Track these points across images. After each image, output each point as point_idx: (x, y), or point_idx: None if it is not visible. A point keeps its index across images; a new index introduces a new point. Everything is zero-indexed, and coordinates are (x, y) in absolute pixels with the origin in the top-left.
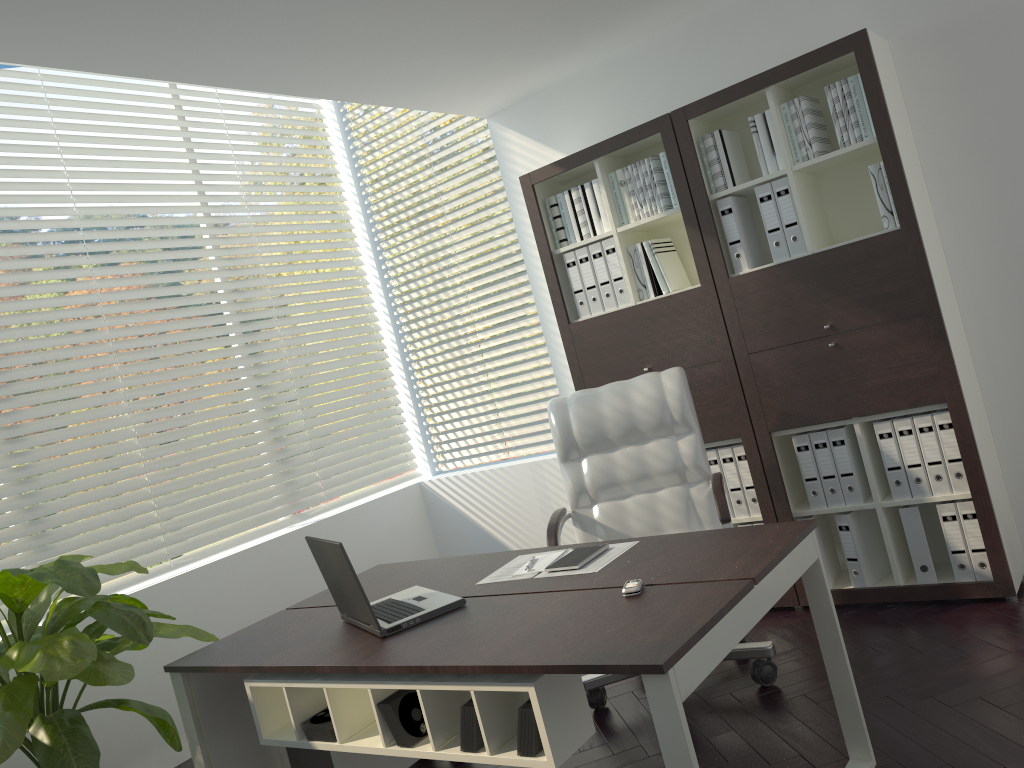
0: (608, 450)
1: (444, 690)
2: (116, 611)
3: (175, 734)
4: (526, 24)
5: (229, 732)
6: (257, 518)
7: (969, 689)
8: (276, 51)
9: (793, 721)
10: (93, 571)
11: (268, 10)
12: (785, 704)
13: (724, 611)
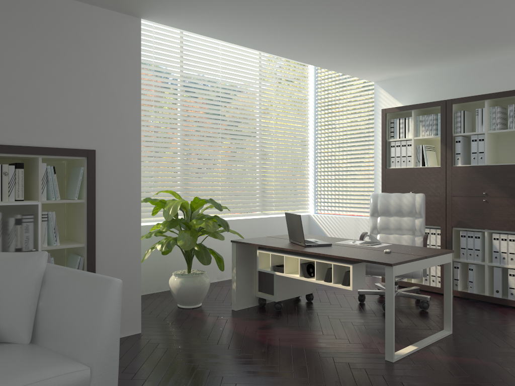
0: (388, 216)
1: (322, 264)
2: (220, 219)
3: (222, 265)
4: (400, 57)
5: (244, 267)
6: (250, 209)
7: (494, 326)
8: (311, 52)
9: (429, 319)
10: (220, 204)
11: (315, 42)
12: (428, 315)
13: (413, 260)
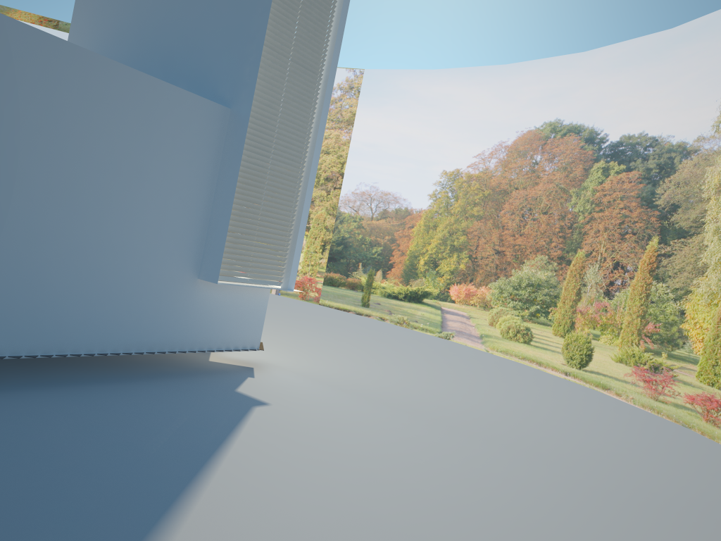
0: None
1: None
2: None
3: None
4: None
5: None
6: None
7: None
8: None
9: None
10: None
11: None
12: None
13: None
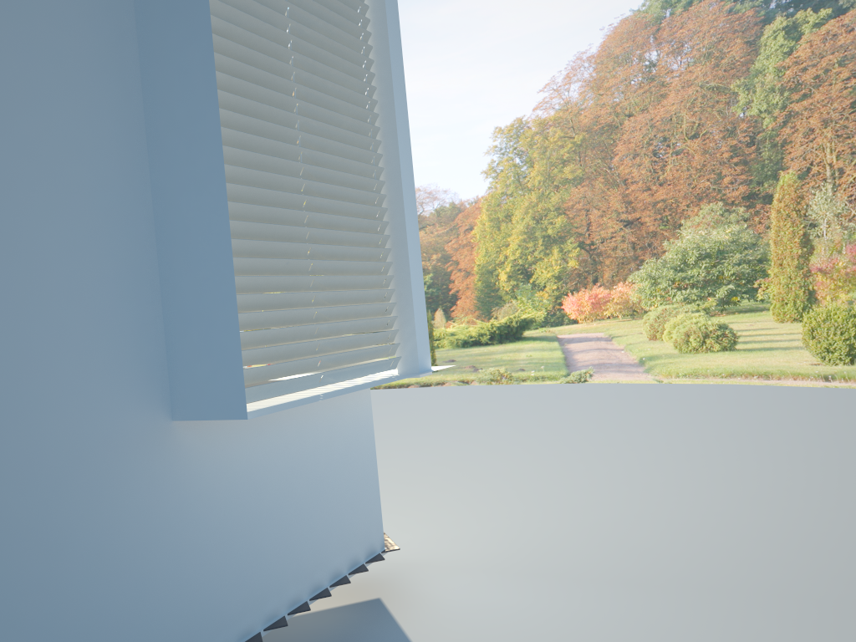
0: None
1: None
2: None
3: None
4: None
5: None
6: None
7: None
8: None
9: None
10: None
11: None
12: None
13: None
